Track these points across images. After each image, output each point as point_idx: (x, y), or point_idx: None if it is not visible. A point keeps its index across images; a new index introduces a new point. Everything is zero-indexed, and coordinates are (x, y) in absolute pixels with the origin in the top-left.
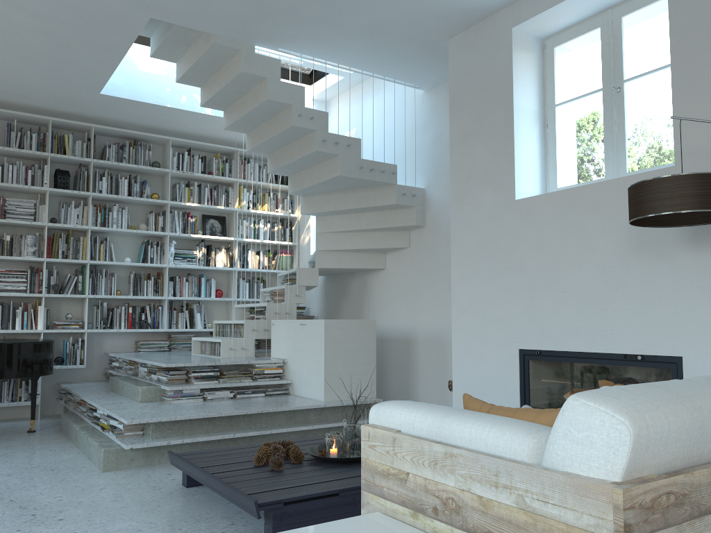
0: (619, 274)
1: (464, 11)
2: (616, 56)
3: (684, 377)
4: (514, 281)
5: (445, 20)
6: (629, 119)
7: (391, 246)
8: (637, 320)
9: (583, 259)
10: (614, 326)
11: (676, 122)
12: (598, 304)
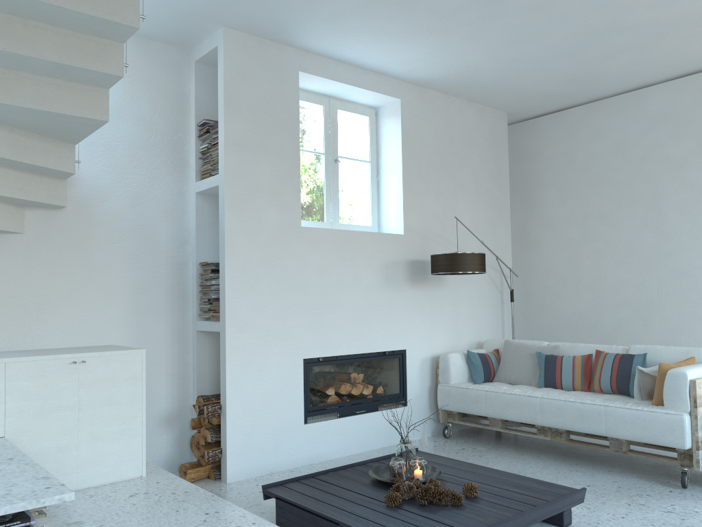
0: (376, 298)
1: (286, 31)
2: (335, 136)
3: (407, 361)
4: (300, 299)
5: (267, 23)
6: (341, 185)
7: (4, 228)
8: (385, 328)
9: (354, 285)
10: (372, 333)
11: (404, 208)
12: (364, 318)
